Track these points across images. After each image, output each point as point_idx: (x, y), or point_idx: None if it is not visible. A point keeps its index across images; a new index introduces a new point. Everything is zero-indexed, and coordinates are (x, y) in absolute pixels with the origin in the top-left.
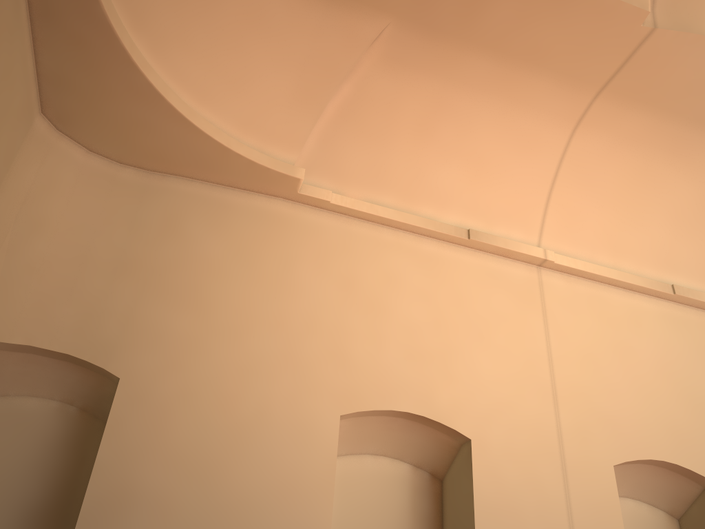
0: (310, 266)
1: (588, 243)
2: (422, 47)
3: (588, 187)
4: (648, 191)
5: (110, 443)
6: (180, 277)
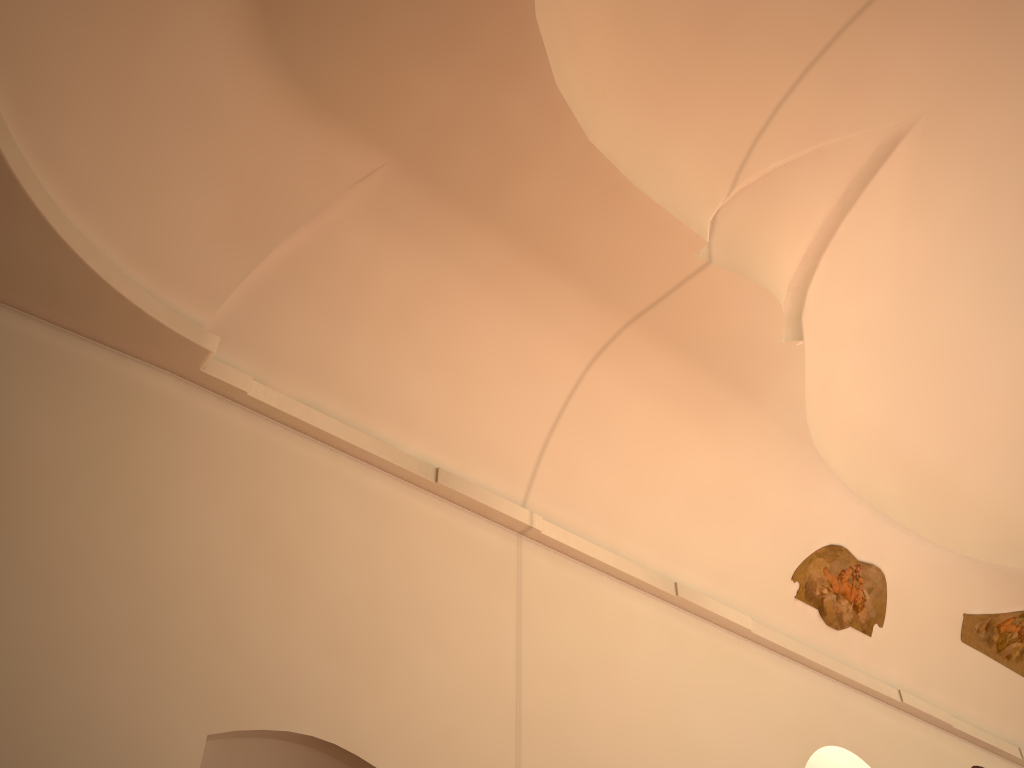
0: (199, 488)
1: (585, 512)
2: (423, 207)
3: (596, 437)
4: (664, 456)
5: None
6: None
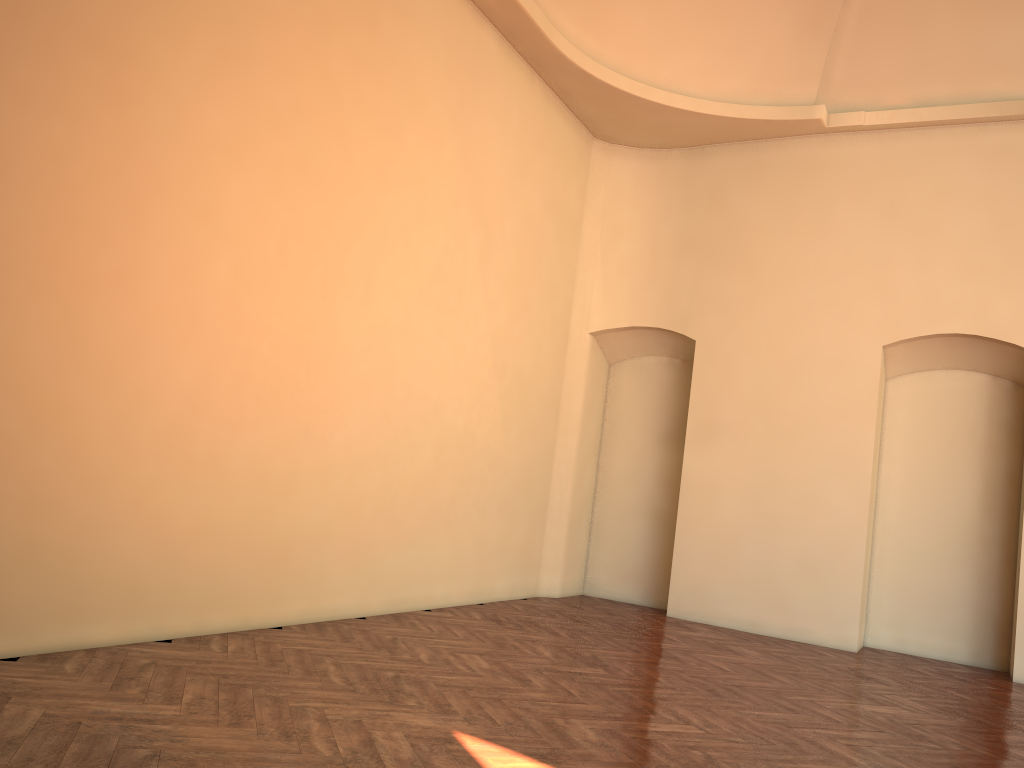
0: (848, 203)
1: None
2: None
3: None
4: None
5: (696, 389)
6: (728, 246)
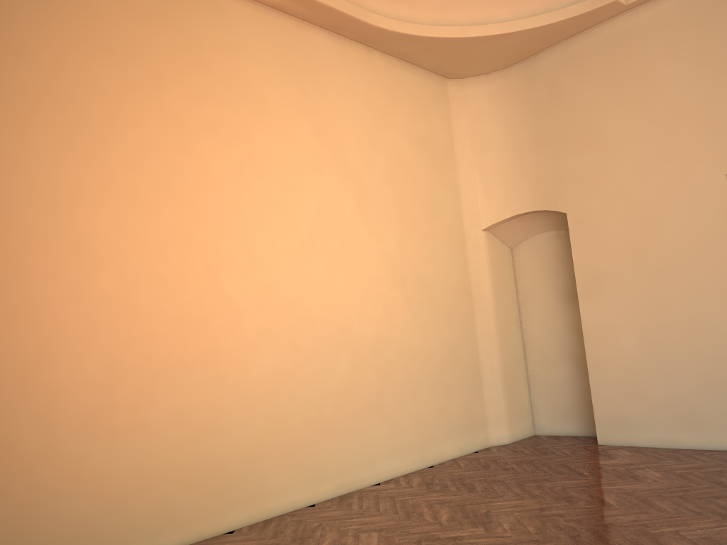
0: (663, 61)
1: None
2: None
3: None
4: None
5: (577, 253)
6: (573, 129)
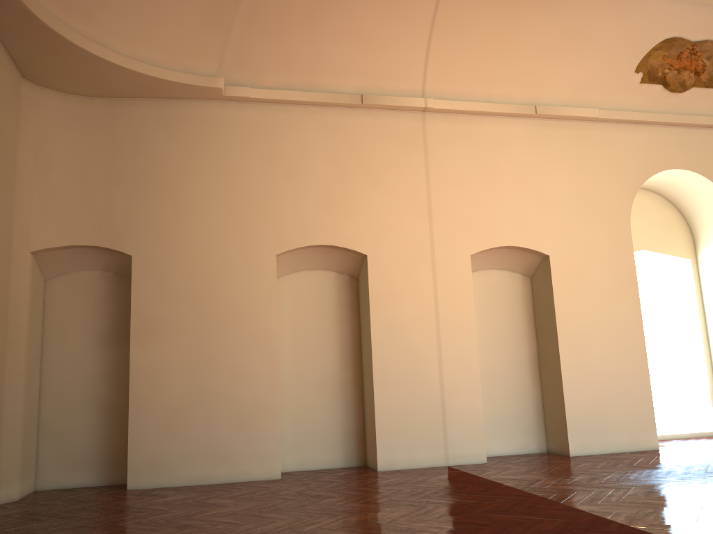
0: (243, 152)
1: (465, 83)
2: None
3: (460, 37)
4: (512, 30)
5: (137, 296)
6: (153, 180)
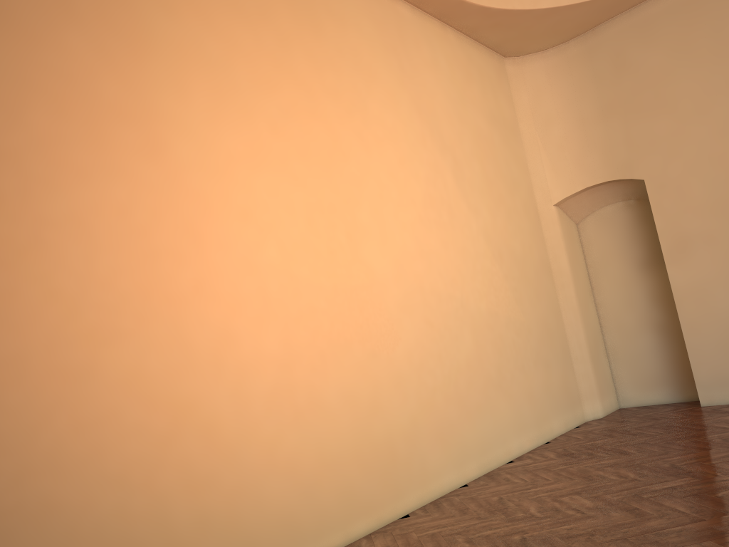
0: None
1: None
2: None
3: None
4: None
5: (659, 217)
6: (644, 96)
